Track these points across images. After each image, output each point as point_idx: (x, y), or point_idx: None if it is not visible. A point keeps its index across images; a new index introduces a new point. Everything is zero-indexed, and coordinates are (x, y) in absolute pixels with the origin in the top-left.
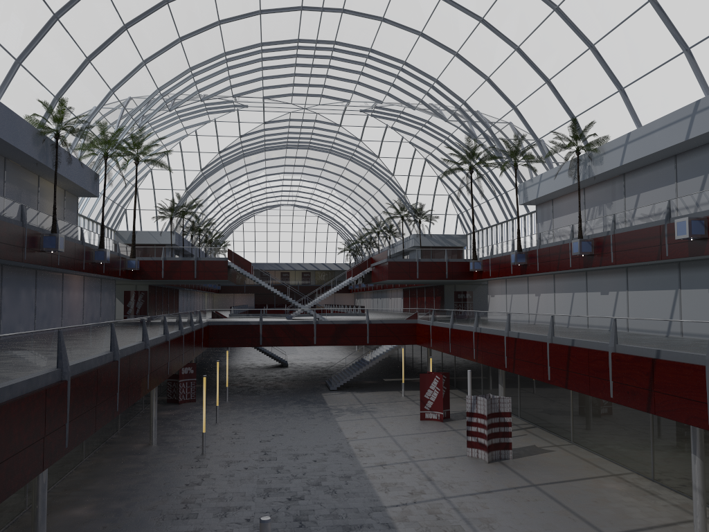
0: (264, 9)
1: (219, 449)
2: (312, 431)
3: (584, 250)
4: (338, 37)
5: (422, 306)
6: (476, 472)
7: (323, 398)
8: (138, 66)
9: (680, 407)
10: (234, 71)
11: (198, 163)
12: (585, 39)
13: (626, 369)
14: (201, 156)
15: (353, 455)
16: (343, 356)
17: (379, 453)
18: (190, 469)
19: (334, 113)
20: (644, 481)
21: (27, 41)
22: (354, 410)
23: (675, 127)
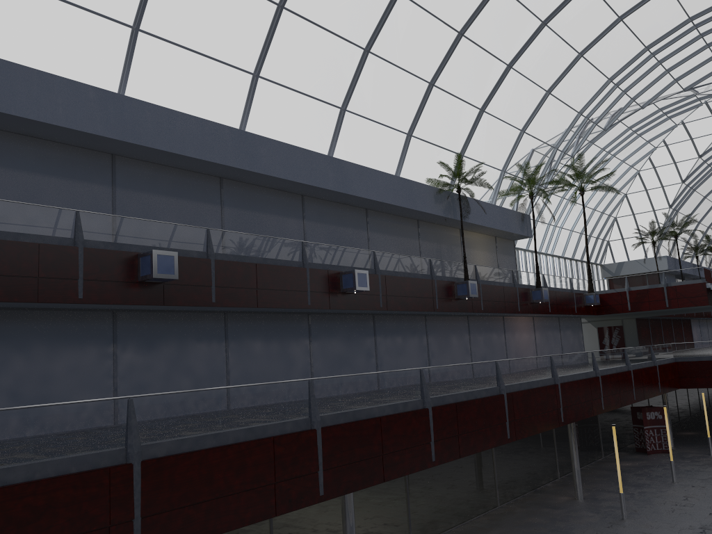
0: None
1: (646, 516)
2: None
3: None
4: None
5: None
6: None
7: None
8: (542, 98)
9: None
10: (669, 62)
11: (676, 175)
12: None
13: None
14: (678, 166)
15: None
16: None
17: None
18: None
19: None
20: None
21: (411, 115)
22: None
23: None
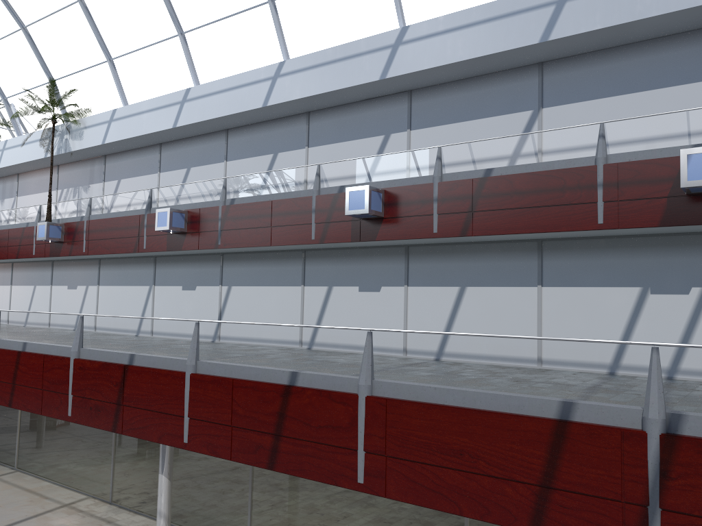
0: None
1: None
2: None
3: (53, 235)
4: None
5: None
6: None
7: None
8: None
9: (153, 423)
10: None
11: None
12: None
13: (92, 379)
14: None
15: None
16: None
17: None
18: None
19: None
20: (101, 506)
21: None
22: None
23: (164, 111)
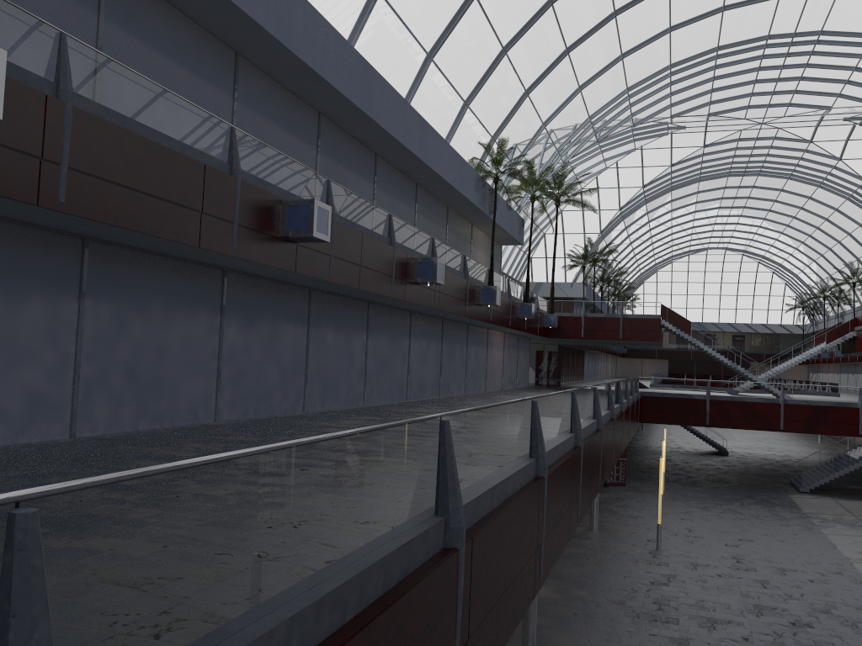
0: (729, 4)
1: (675, 547)
2: (793, 542)
3: None
4: (827, 25)
5: None
6: None
7: (793, 501)
8: (572, 93)
9: None
10: (677, 86)
11: (616, 201)
12: None
13: None
14: (621, 192)
15: None
16: (801, 448)
17: None
18: (649, 565)
19: (803, 126)
20: None
21: (476, 81)
22: (845, 522)
23: None
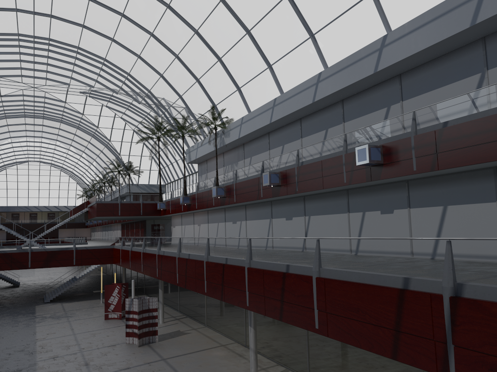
0: None
1: None
2: (10, 336)
3: (219, 194)
4: (52, 36)
5: (132, 236)
6: (126, 355)
7: (35, 309)
8: None
9: (235, 295)
10: None
11: None
12: (215, 54)
13: (212, 272)
14: None
15: (34, 352)
16: None
17: (57, 348)
18: None
19: (59, 93)
20: (240, 347)
21: None
22: (56, 316)
23: (265, 114)
